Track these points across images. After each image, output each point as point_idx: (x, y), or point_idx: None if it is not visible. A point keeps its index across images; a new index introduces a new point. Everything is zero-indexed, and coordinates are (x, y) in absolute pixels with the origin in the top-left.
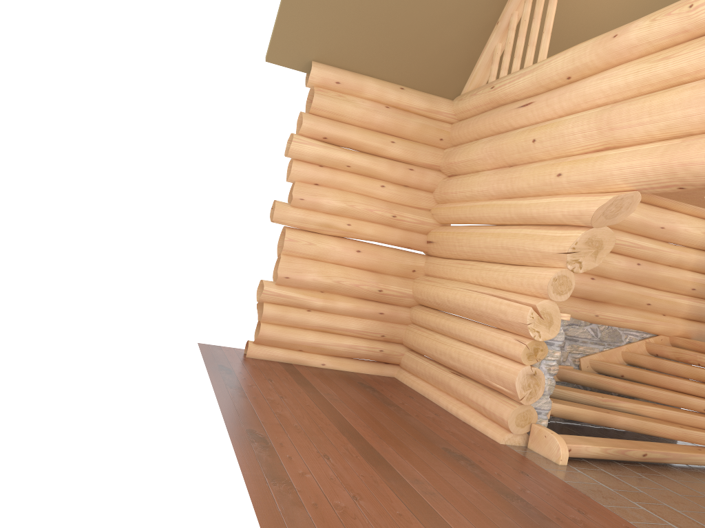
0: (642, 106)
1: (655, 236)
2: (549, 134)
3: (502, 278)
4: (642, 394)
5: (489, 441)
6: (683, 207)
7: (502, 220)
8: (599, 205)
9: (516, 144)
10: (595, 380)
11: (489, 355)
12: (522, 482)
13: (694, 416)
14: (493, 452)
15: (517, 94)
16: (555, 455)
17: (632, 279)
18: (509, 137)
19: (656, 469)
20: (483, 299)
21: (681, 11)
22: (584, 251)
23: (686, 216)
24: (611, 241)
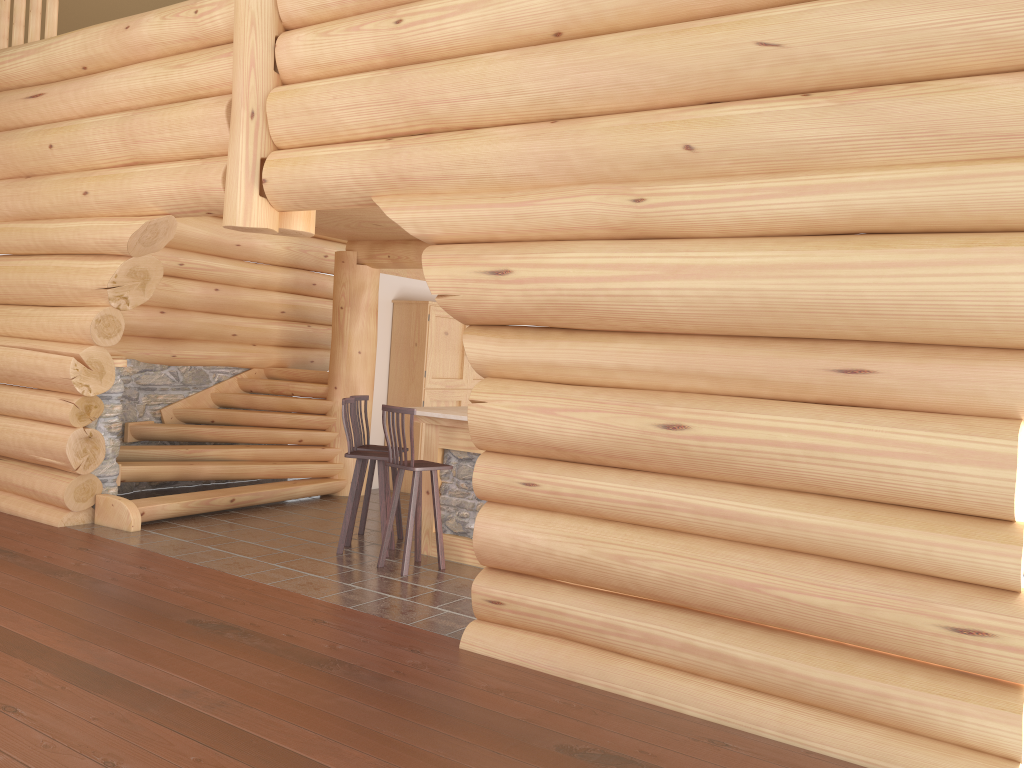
0: (162, 120)
1: (232, 256)
2: (69, 140)
3: (37, 325)
4: (234, 437)
5: (44, 527)
6: None
7: (27, 249)
8: (133, 232)
9: (29, 149)
10: (179, 432)
11: (32, 424)
12: (78, 557)
13: (288, 450)
14: (47, 537)
15: (23, 78)
16: (126, 522)
17: (211, 308)
18: (20, 138)
19: (247, 513)
20: (14, 354)
21: (188, 15)
22: (128, 284)
23: None
24: (158, 271)
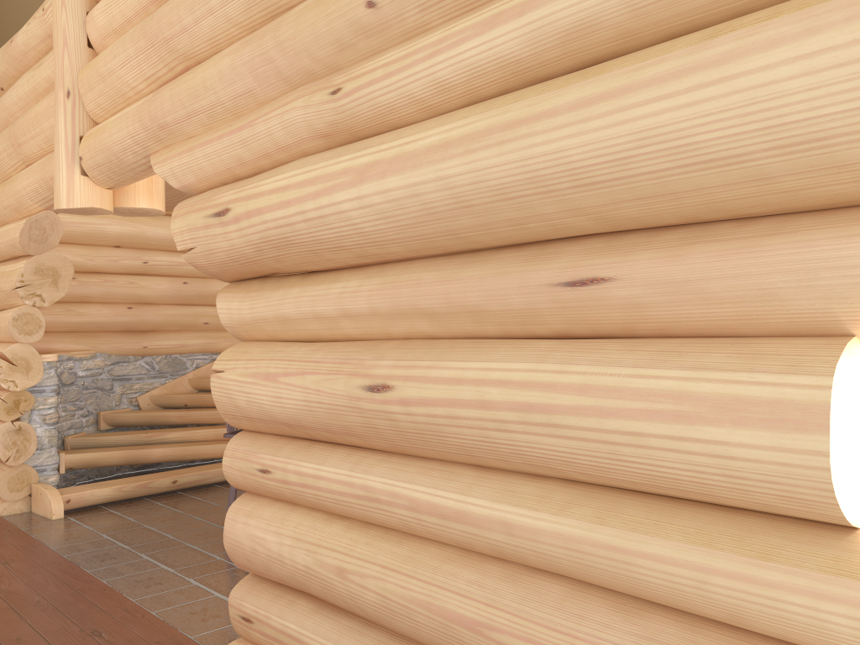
0: (28, 119)
1: None
2: None
3: None
4: (199, 419)
5: None
6: None
7: None
8: (20, 231)
9: None
10: (148, 417)
11: None
12: None
13: None
14: None
15: None
16: (50, 510)
17: (181, 300)
18: None
19: (191, 493)
20: None
21: (40, 14)
22: (38, 282)
23: None
24: (67, 267)
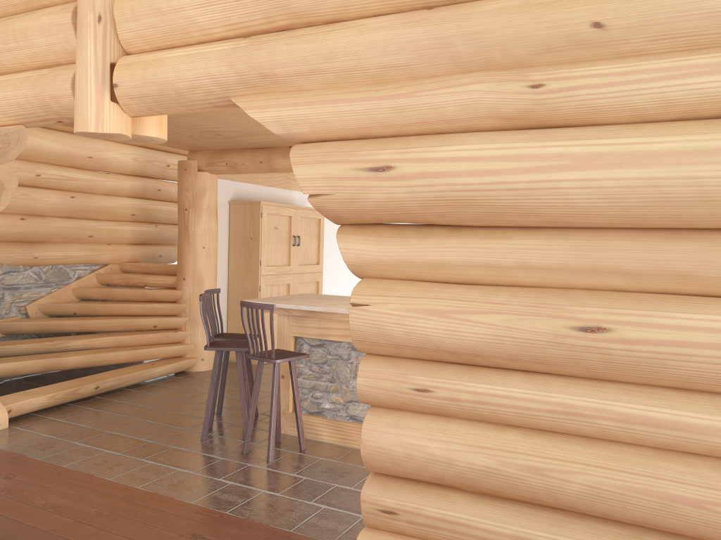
0: (6, 30)
1: (85, 167)
2: None
3: None
4: (95, 327)
5: None
6: None
7: None
8: None
9: None
10: (44, 325)
11: None
12: None
13: (145, 336)
14: None
15: None
16: None
17: (69, 213)
18: None
19: (111, 397)
20: None
21: None
22: None
23: (114, 143)
24: (13, 180)
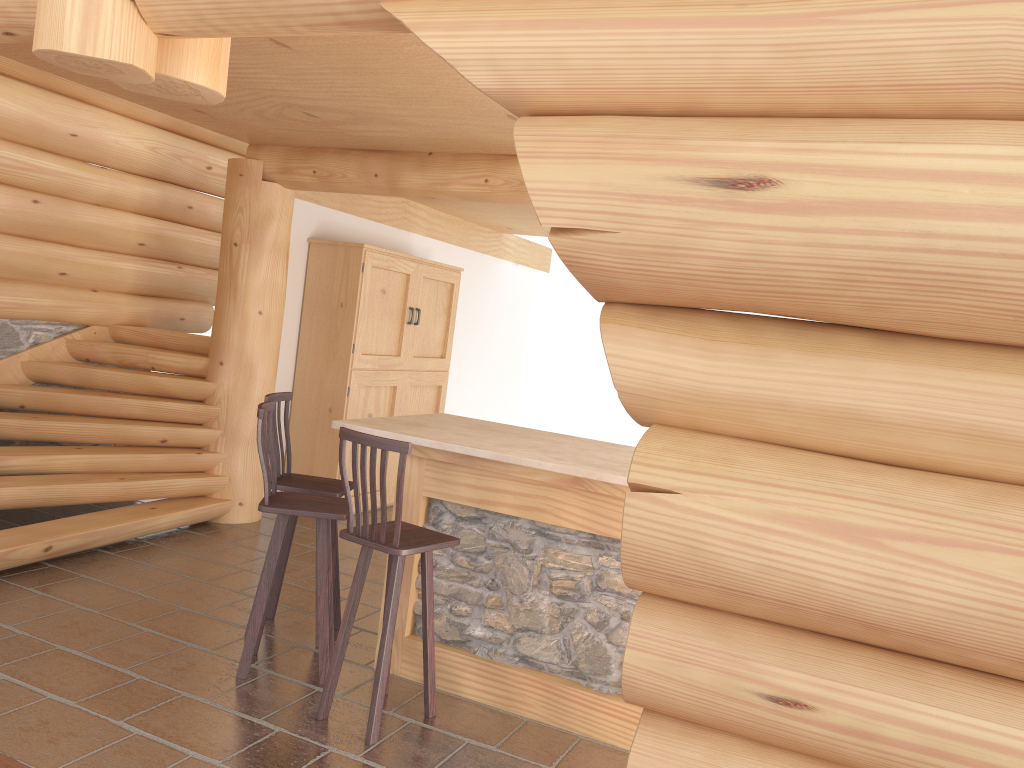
0: None
1: (64, 151)
2: None
3: None
4: (56, 434)
5: None
6: (111, 101)
7: None
8: None
9: None
10: None
11: None
12: None
13: (144, 457)
14: None
15: None
16: None
17: (26, 230)
18: None
19: (73, 567)
20: None
21: None
22: None
23: (119, 117)
24: None
